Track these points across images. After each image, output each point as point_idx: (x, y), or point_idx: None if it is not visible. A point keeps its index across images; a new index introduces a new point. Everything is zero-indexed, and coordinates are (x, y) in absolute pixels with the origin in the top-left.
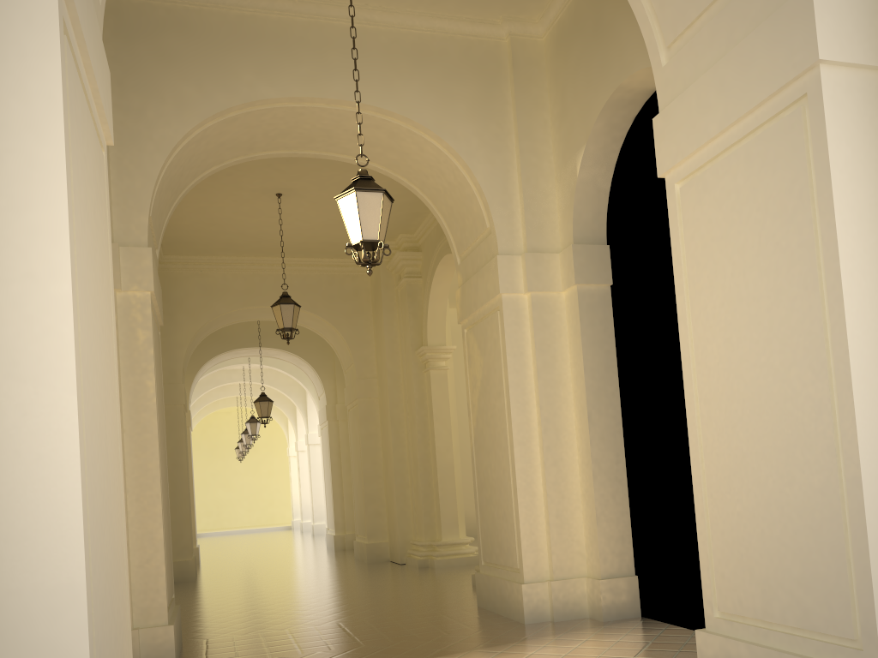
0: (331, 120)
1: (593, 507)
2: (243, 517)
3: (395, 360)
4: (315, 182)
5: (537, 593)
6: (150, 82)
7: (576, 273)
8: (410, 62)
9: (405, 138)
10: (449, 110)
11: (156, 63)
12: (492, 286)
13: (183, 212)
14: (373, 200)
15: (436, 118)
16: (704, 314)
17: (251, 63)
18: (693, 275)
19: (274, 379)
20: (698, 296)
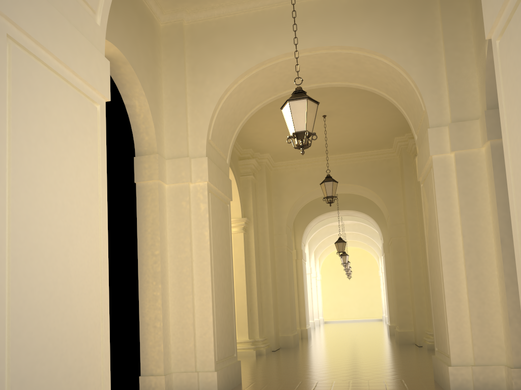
0: (316, 61)
1: (507, 311)
2: (355, 312)
3: (413, 211)
4: (343, 104)
5: (461, 374)
6: (207, 65)
7: (488, 132)
8: (362, 10)
9: (365, 61)
10: (391, 35)
11: (211, 53)
12: (427, 151)
13: (275, 136)
14: (300, 105)
15: (381, 43)
16: (516, 145)
17: (262, 39)
18: (509, 113)
19: (363, 229)
20: (512, 131)
